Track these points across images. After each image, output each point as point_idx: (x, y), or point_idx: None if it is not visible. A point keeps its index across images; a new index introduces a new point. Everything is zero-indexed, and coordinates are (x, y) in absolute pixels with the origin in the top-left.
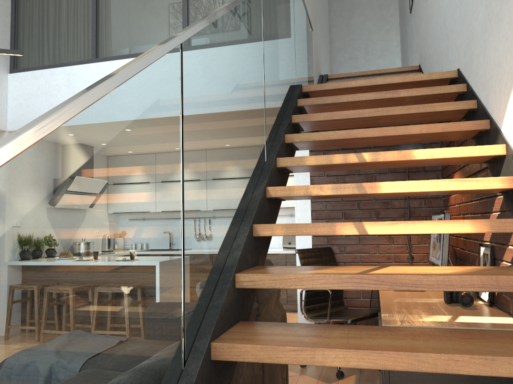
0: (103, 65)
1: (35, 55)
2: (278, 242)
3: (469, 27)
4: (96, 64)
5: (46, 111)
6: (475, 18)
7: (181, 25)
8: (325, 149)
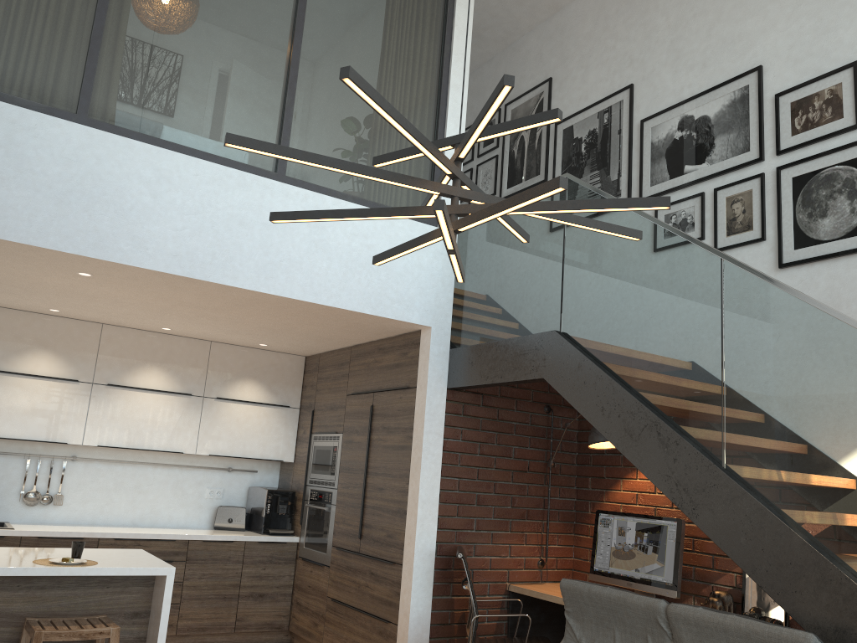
0: (110, 140)
1: None
2: (199, 516)
3: None
4: (93, 131)
5: None
6: None
7: (277, 134)
8: (465, 400)
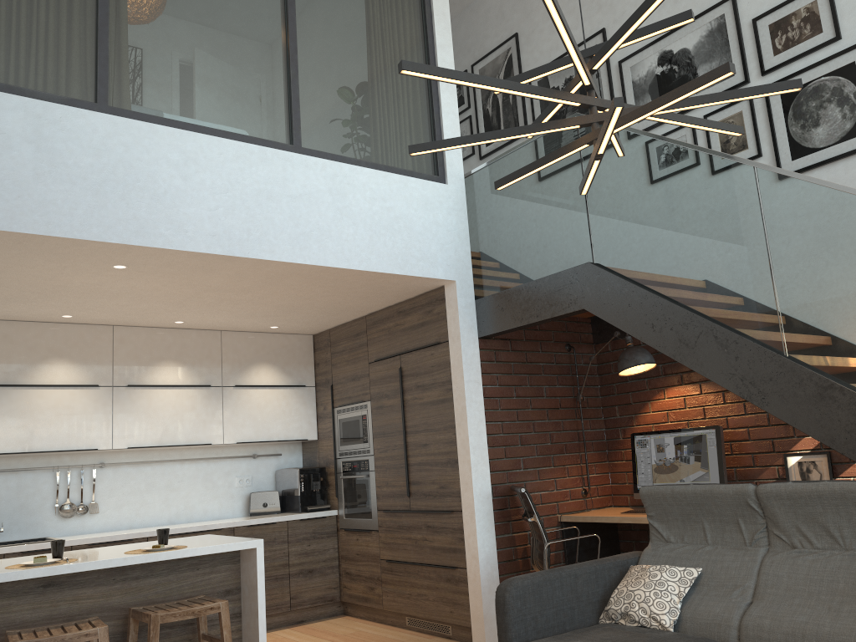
0: (134, 126)
1: None
2: (233, 505)
3: None
4: (116, 119)
5: None
6: None
7: (286, 107)
8: (496, 347)
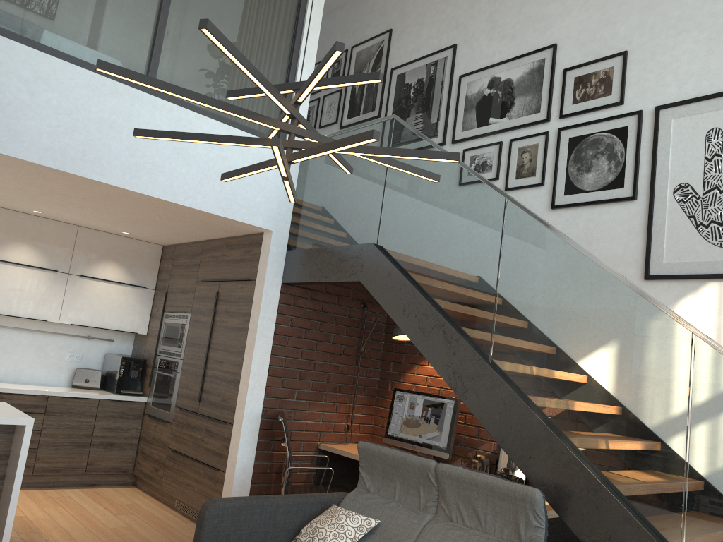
0: None
1: None
2: (59, 375)
3: None
4: None
5: None
6: None
7: (148, 51)
8: (296, 294)
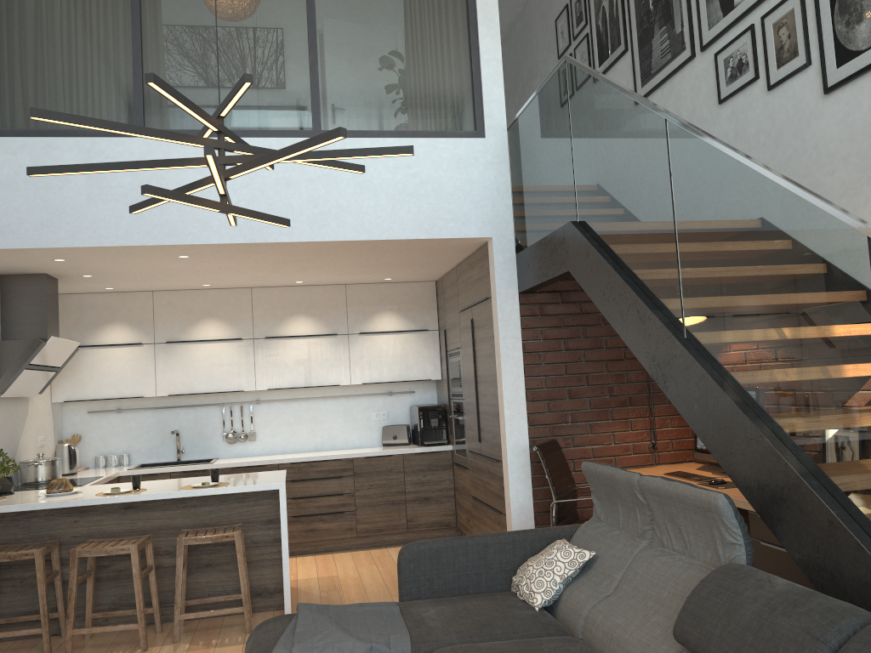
0: (164, 143)
1: (1, 106)
2: (371, 436)
3: (805, 178)
4: (149, 140)
5: (38, 217)
6: (825, 172)
7: (307, 94)
8: (541, 301)
